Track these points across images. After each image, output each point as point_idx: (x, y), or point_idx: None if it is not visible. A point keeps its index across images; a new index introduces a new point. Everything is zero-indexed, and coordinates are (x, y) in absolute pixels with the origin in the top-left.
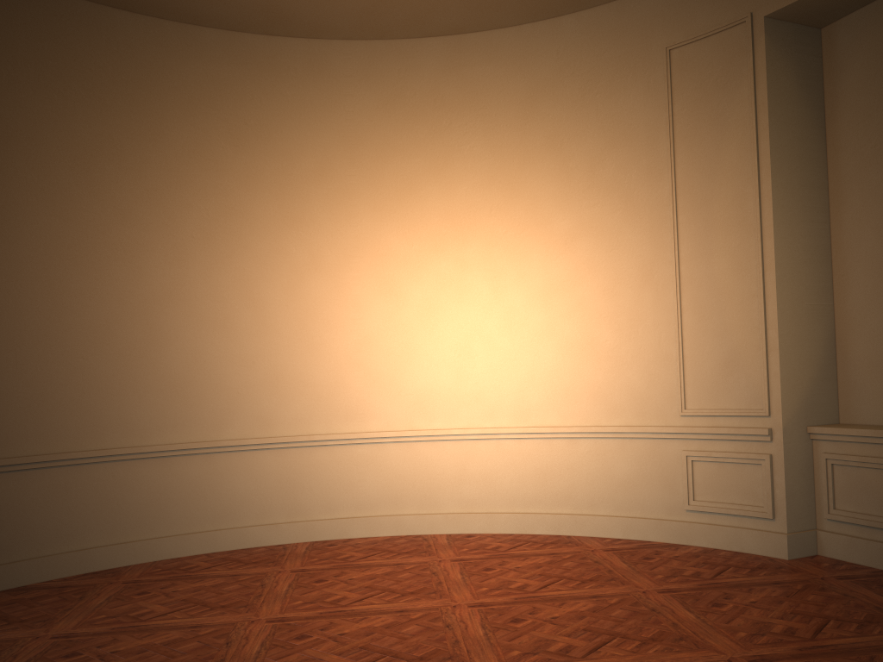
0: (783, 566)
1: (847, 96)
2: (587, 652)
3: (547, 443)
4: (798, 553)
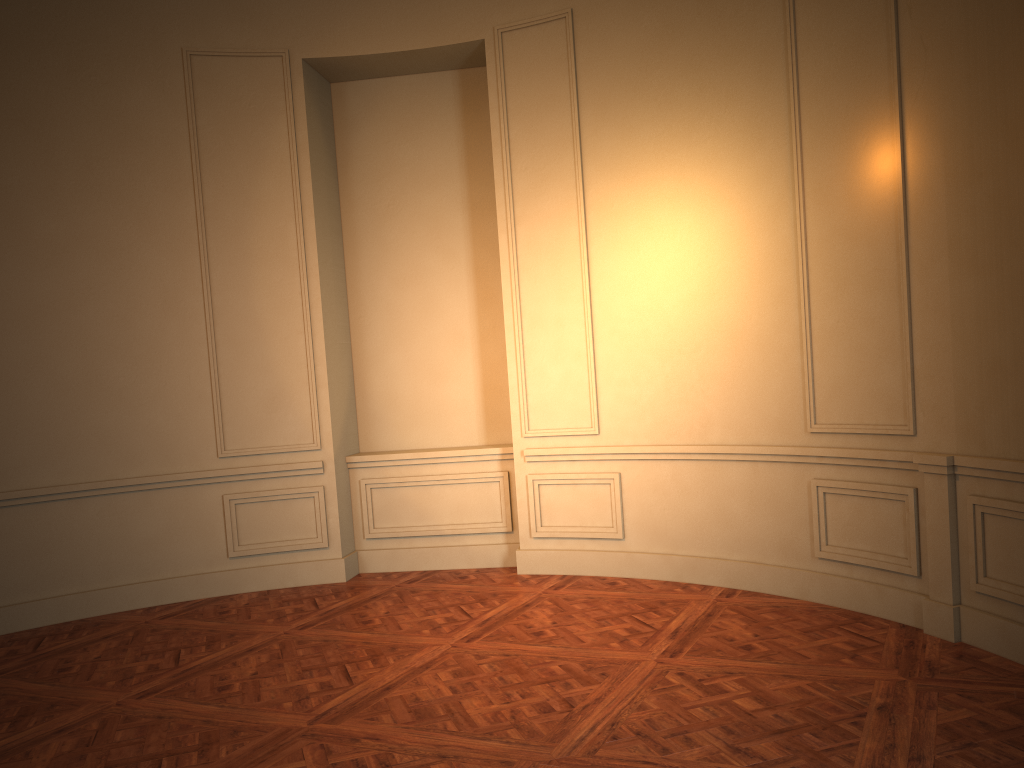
0: (353, 586)
1: (360, 154)
2: (346, 680)
3: (39, 509)
4: (350, 574)
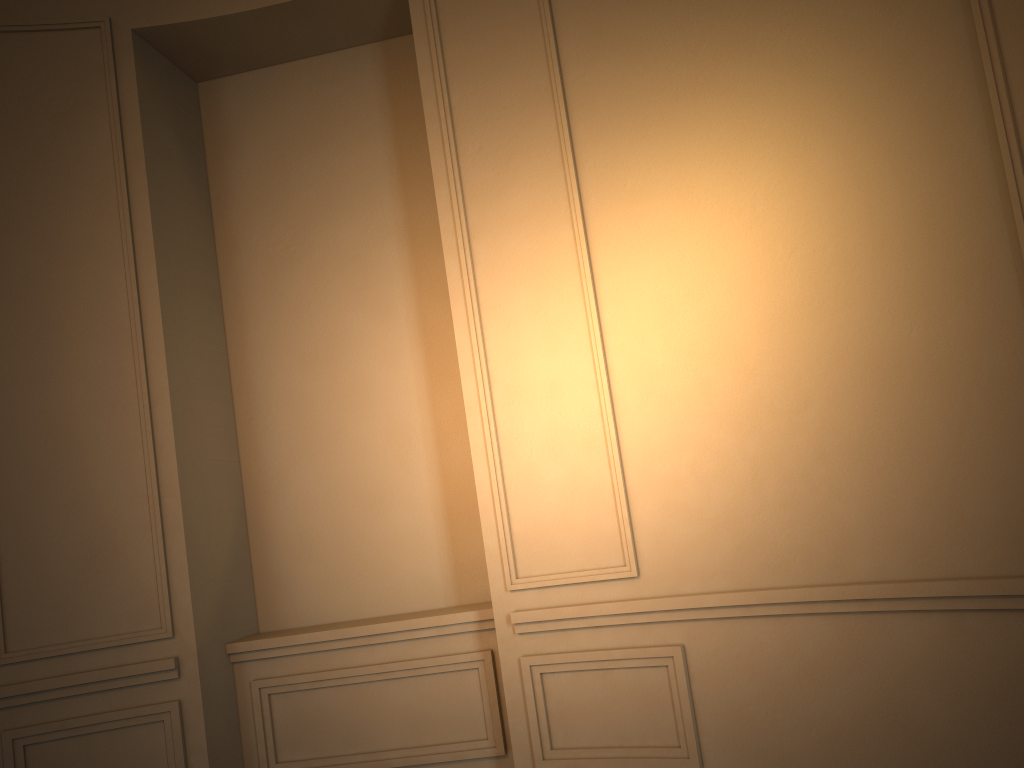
0: None
1: (243, 177)
2: None
3: None
4: None
